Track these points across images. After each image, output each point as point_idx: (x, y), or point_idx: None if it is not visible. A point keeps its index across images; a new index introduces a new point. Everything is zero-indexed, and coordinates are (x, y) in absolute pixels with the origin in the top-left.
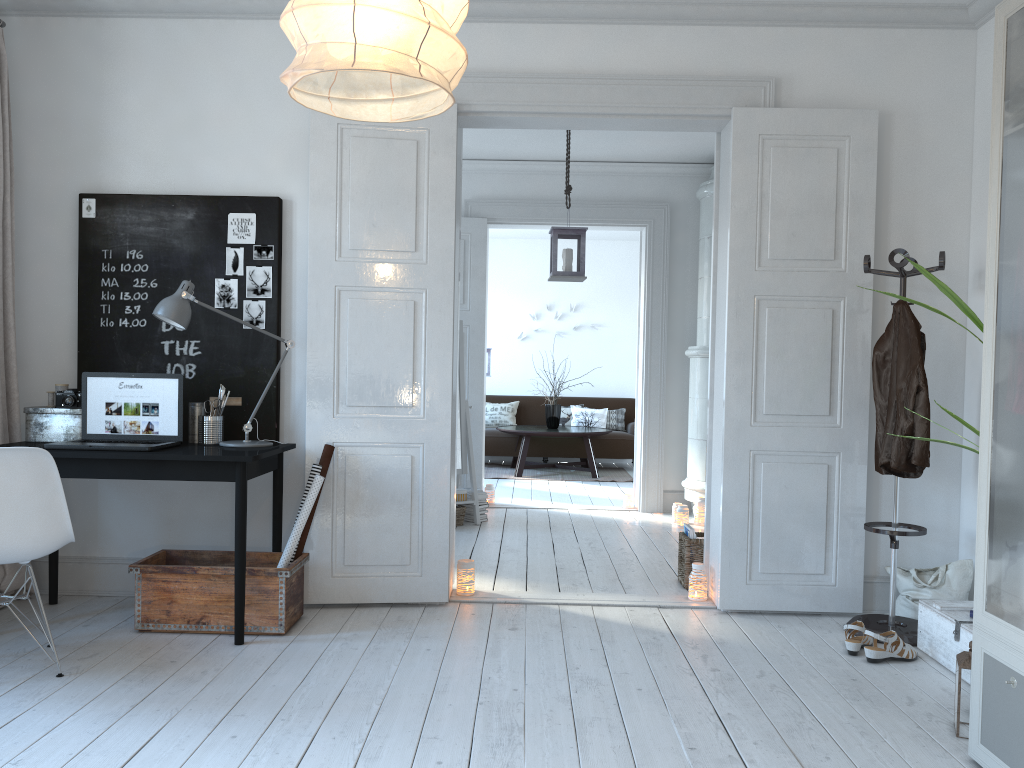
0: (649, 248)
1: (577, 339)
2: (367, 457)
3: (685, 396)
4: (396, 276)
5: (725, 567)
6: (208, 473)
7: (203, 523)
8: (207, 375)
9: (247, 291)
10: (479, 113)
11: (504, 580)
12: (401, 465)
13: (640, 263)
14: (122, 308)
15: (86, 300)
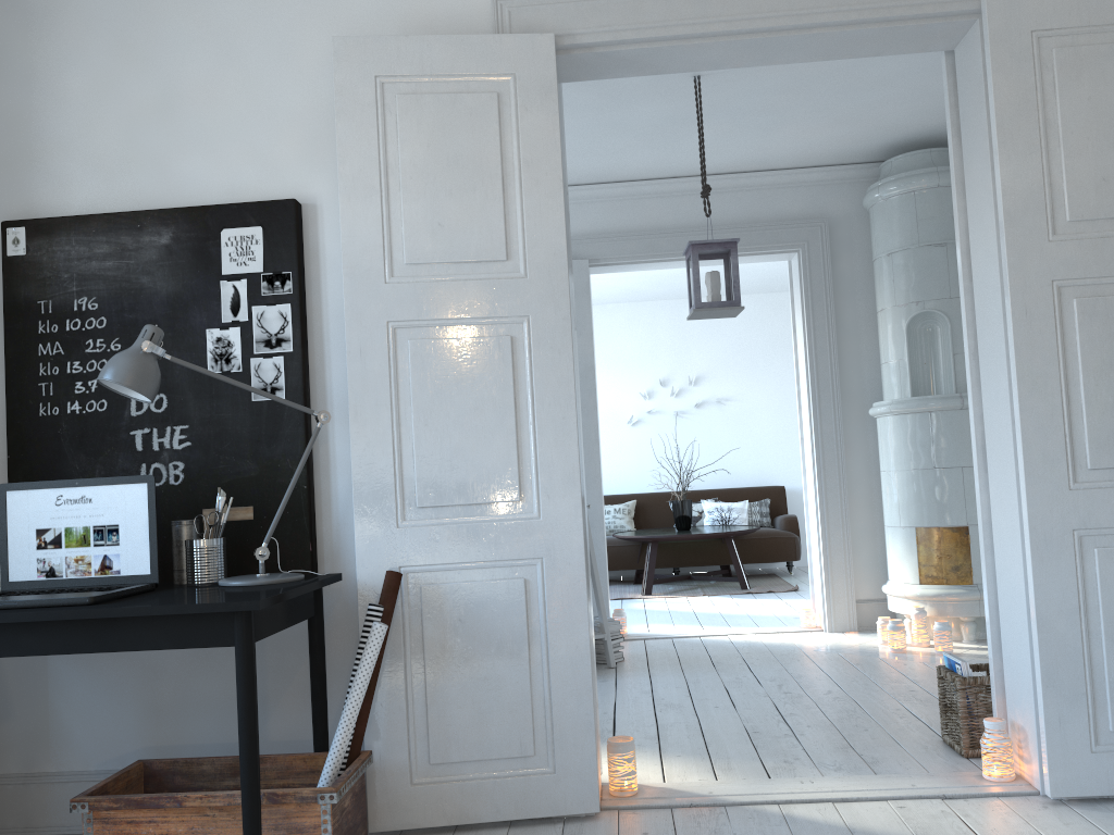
0: (805, 279)
1: (700, 418)
2: (455, 586)
3: (872, 471)
4: (480, 300)
5: (1053, 726)
6: (189, 635)
7: (208, 708)
8: (202, 477)
9: (255, 344)
10: (588, 48)
11: (676, 760)
12: (509, 595)
13: (792, 302)
14: (70, 386)
15: (17, 378)
